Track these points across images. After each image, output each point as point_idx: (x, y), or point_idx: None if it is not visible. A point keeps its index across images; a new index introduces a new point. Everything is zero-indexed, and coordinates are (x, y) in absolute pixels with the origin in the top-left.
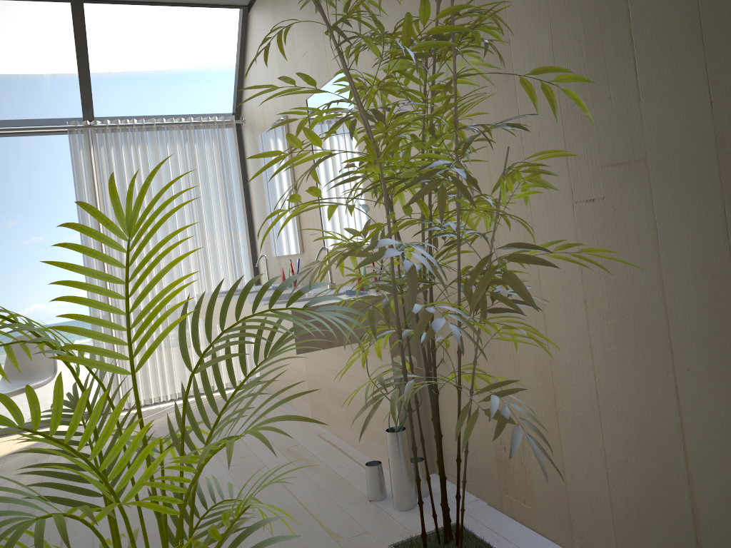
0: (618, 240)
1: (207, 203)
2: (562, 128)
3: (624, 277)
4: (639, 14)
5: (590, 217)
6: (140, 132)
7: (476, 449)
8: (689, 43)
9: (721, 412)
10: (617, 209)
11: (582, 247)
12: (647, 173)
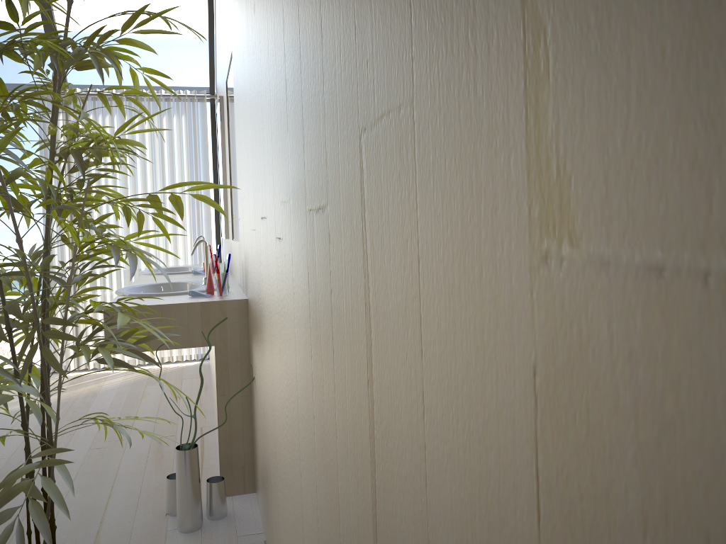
0: (286, 292)
1: (172, 177)
2: (272, 150)
3: (288, 335)
4: (286, 26)
5: (280, 258)
6: (110, 102)
7: (262, 481)
8: (298, 68)
9: (311, 520)
10: (285, 255)
11: (279, 291)
12: (291, 220)
